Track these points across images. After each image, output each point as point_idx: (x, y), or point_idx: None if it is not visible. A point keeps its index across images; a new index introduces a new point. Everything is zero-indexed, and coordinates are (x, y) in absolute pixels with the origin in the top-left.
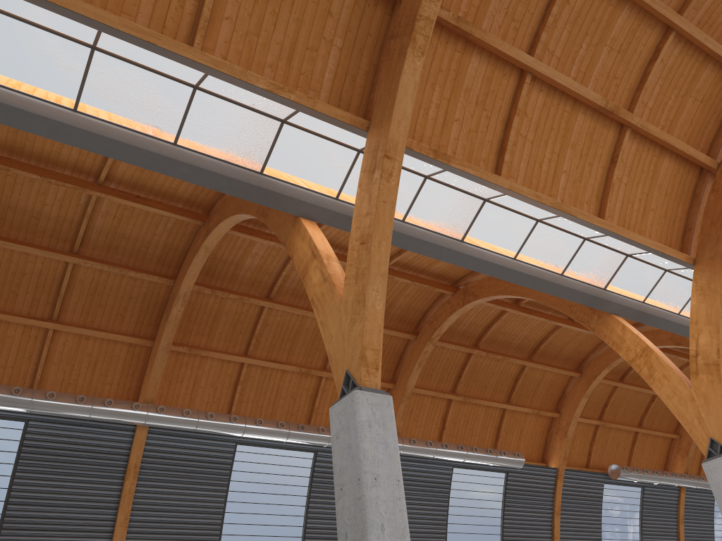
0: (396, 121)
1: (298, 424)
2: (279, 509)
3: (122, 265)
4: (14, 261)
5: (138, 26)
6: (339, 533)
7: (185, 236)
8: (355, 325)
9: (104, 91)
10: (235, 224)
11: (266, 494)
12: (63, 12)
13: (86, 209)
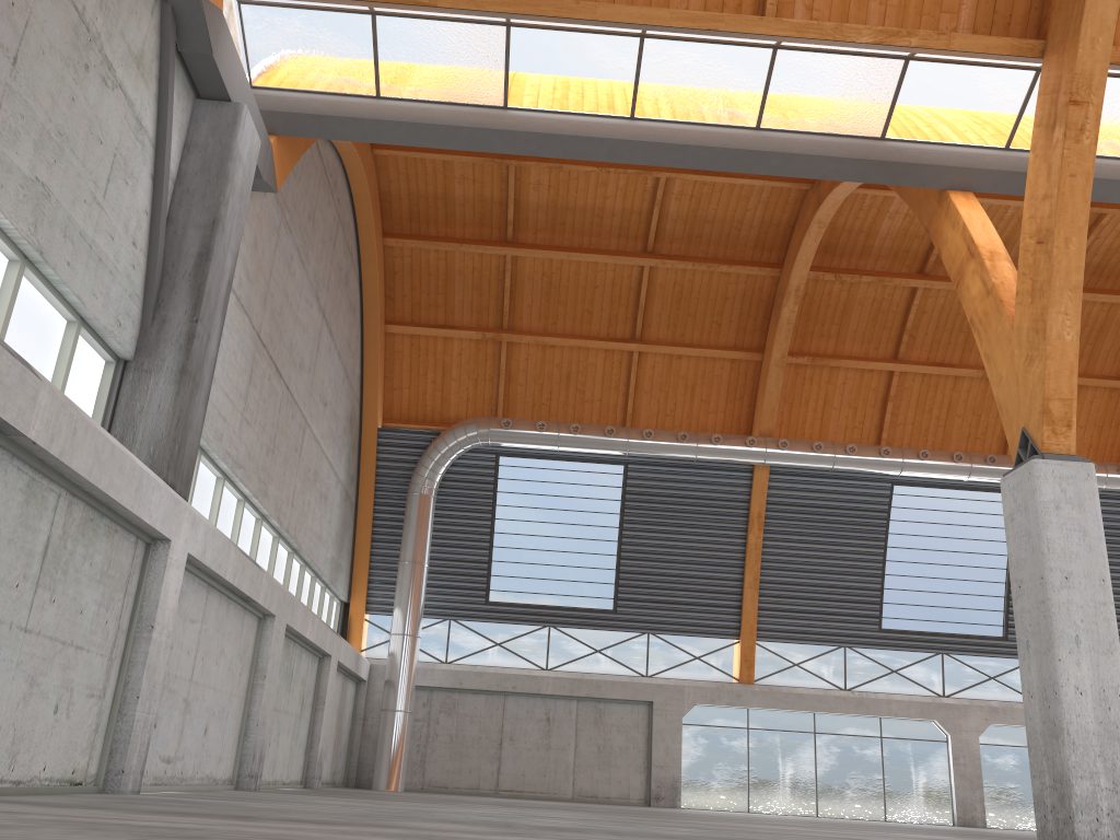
0: (1088, 40)
1: (985, 455)
2: (965, 573)
3: (709, 258)
4: (582, 273)
5: (693, 13)
6: (1018, 641)
7: (787, 205)
8: (1033, 366)
9: (662, 85)
10: (857, 186)
11: (942, 552)
12: (606, 24)
13: (655, 194)
